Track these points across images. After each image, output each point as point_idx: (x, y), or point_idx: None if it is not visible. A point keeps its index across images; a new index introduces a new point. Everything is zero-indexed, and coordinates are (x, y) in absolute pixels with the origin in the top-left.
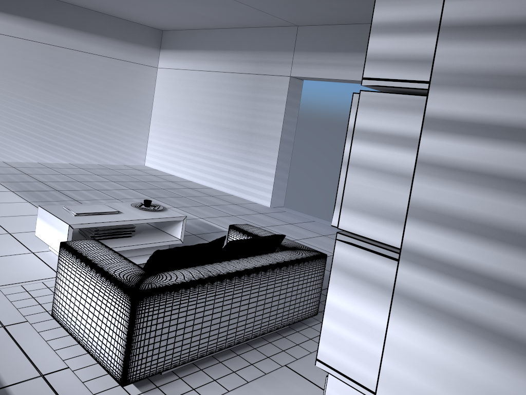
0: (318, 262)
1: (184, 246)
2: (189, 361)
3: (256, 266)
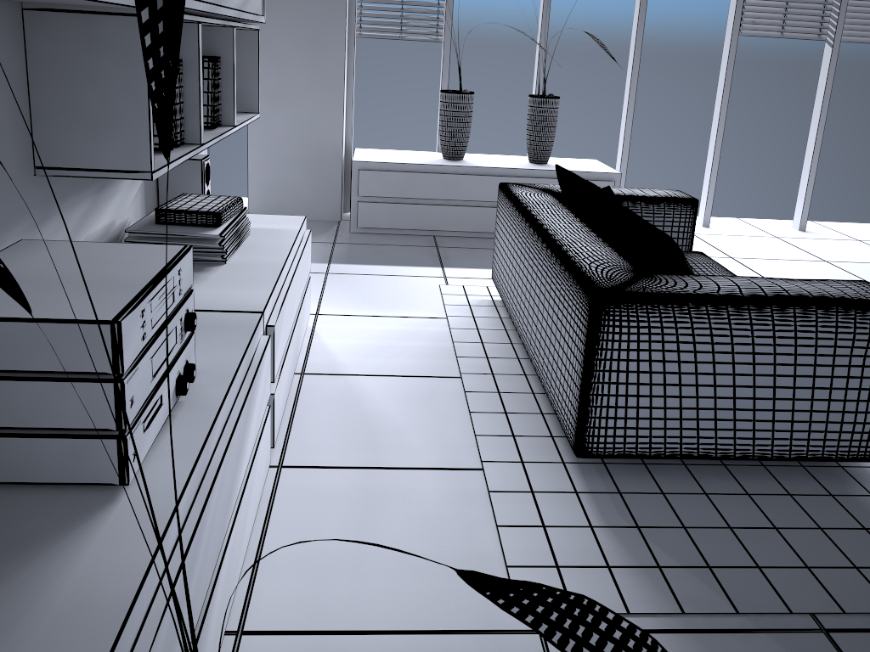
0: (579, 295)
1: (587, 181)
2: (504, 304)
3: (545, 226)
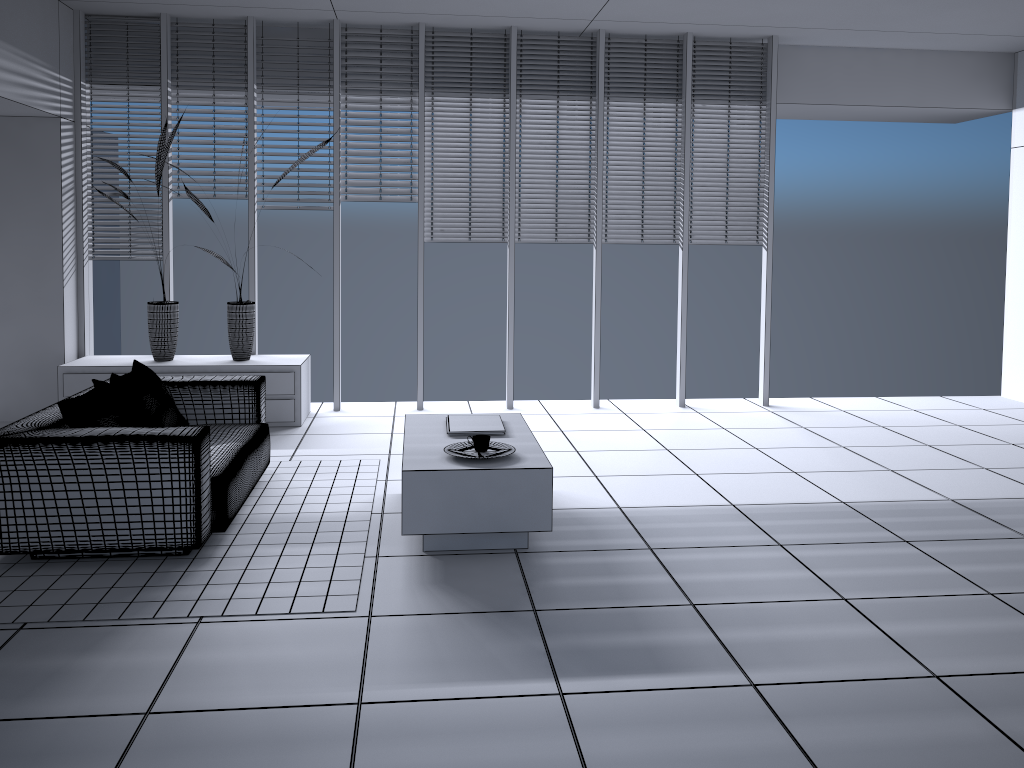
0: None
1: (135, 371)
2: None
3: (57, 404)
